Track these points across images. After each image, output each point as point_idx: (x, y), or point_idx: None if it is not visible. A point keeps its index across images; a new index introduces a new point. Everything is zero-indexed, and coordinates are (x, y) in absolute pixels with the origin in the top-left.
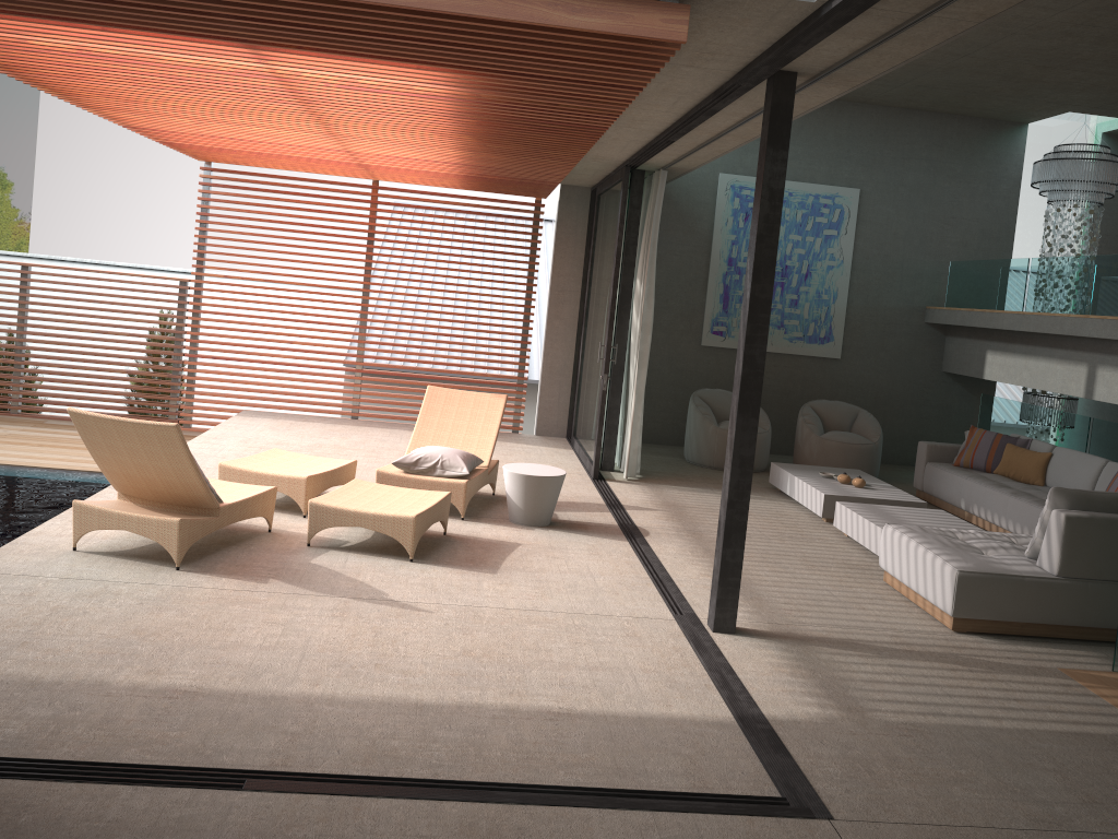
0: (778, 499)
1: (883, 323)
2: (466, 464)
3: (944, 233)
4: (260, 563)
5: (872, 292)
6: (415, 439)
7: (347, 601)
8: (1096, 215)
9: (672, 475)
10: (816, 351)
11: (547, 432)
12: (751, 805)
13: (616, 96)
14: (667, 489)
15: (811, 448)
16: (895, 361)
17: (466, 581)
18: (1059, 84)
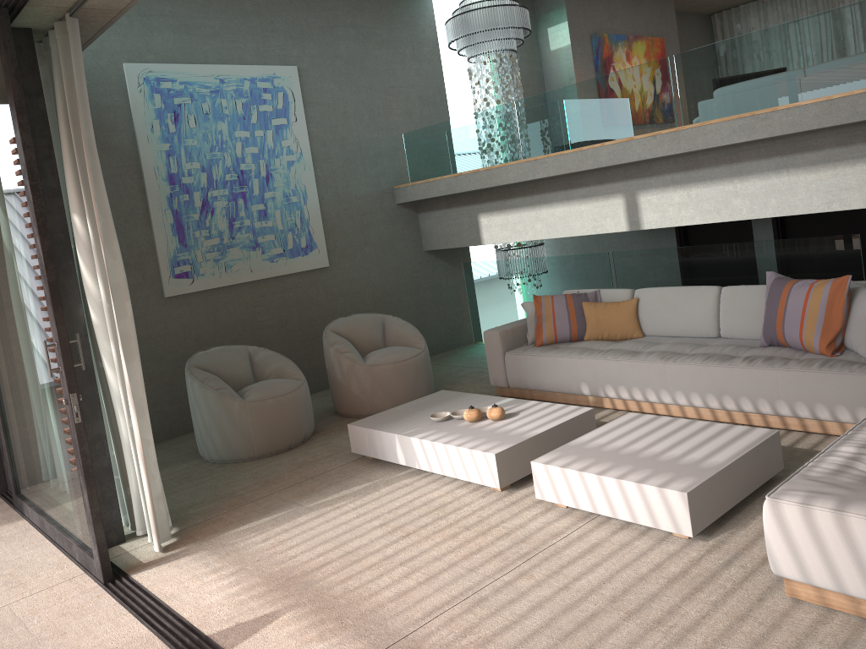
0: (395, 477)
1: (360, 215)
2: None
3: (389, 104)
4: None
5: (340, 182)
6: None
7: None
8: (517, 63)
9: (218, 502)
10: (302, 264)
11: None
12: None
13: None
14: (242, 541)
15: (361, 382)
16: (381, 252)
17: None
18: None
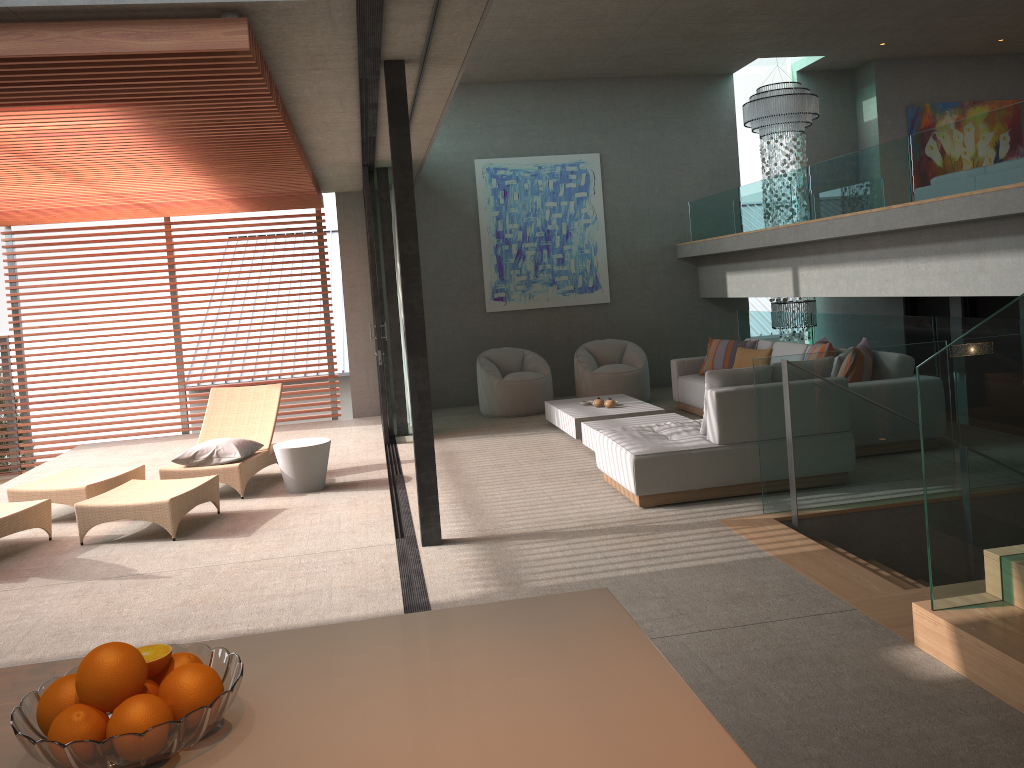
0: (549, 432)
1: (642, 265)
2: (240, 449)
3: (679, 178)
4: (27, 566)
5: (627, 240)
6: (203, 437)
7: (95, 582)
8: (799, 142)
9: (461, 429)
10: (587, 299)
11: (363, 413)
12: None
13: (258, 105)
14: (450, 441)
15: (587, 383)
16: (658, 296)
17: (218, 547)
18: (733, 36)
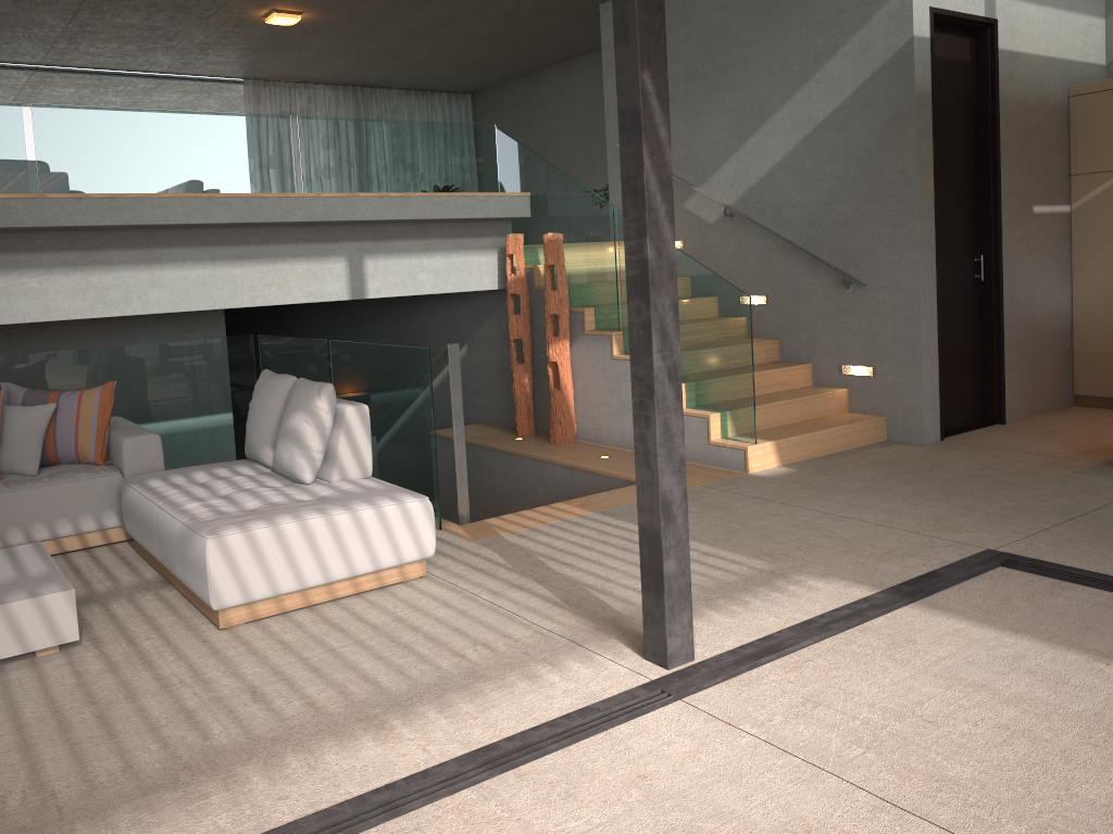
0: None
1: None
2: None
3: None
4: None
5: None
6: None
7: None
8: None
9: None
10: None
11: None
12: (1042, 565)
13: None
14: None
15: None
16: None
17: None
18: None
